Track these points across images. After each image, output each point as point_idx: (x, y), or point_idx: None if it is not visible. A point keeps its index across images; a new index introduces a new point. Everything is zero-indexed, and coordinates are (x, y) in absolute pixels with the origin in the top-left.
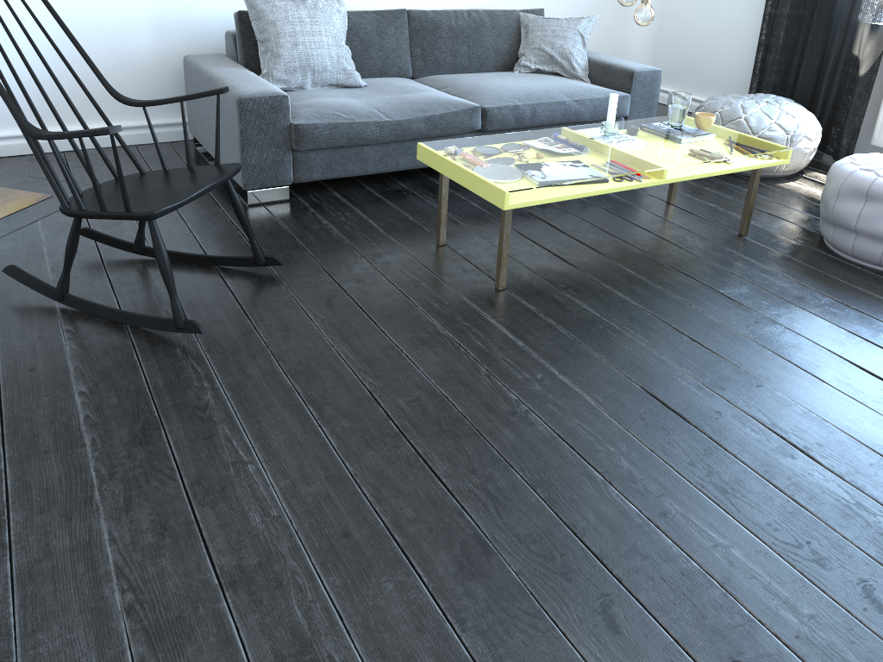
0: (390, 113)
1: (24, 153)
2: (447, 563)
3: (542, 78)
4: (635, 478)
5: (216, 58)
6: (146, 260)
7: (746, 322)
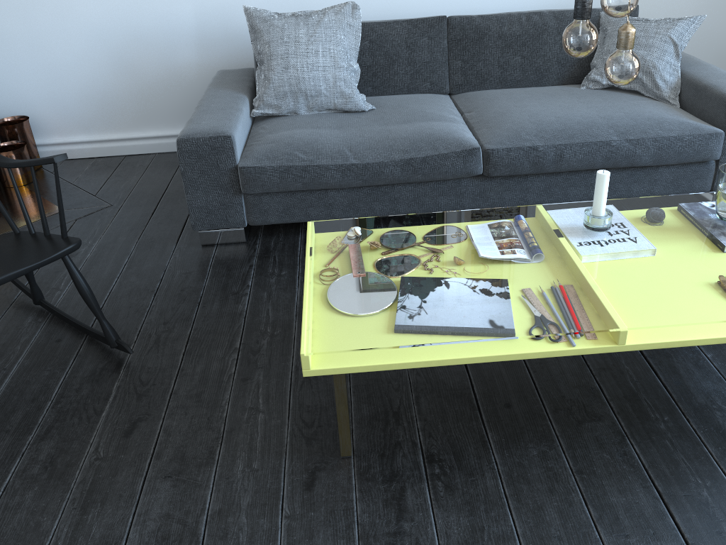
0: (361, 153)
1: (94, 155)
2: None
3: (606, 101)
4: None
5: (237, 75)
6: (41, 313)
7: None
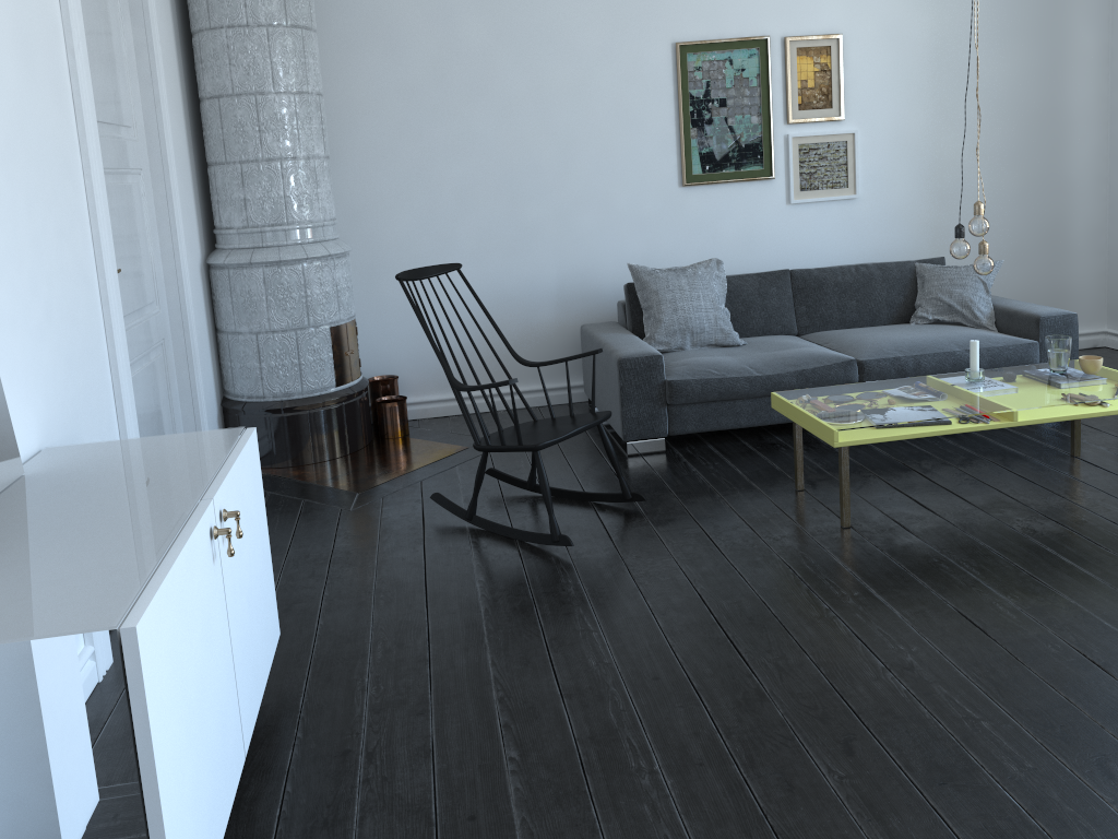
0: (761, 368)
1: (448, 414)
2: (729, 702)
3: (938, 329)
4: (914, 669)
5: (608, 325)
6: (536, 496)
7: (1102, 565)
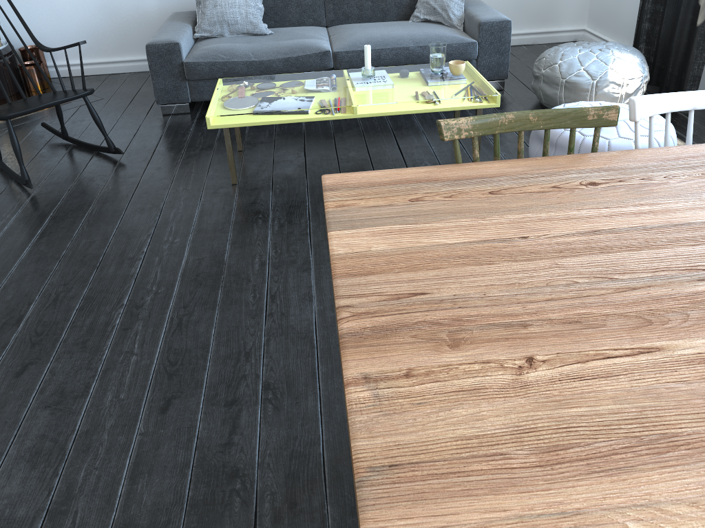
0: (259, 55)
1: (88, 74)
2: None
3: (418, 27)
4: (141, 307)
5: (185, 14)
6: (67, 144)
7: None
